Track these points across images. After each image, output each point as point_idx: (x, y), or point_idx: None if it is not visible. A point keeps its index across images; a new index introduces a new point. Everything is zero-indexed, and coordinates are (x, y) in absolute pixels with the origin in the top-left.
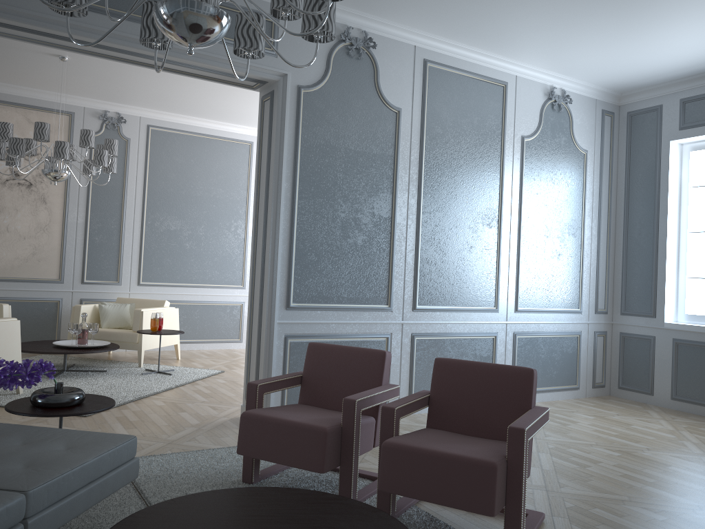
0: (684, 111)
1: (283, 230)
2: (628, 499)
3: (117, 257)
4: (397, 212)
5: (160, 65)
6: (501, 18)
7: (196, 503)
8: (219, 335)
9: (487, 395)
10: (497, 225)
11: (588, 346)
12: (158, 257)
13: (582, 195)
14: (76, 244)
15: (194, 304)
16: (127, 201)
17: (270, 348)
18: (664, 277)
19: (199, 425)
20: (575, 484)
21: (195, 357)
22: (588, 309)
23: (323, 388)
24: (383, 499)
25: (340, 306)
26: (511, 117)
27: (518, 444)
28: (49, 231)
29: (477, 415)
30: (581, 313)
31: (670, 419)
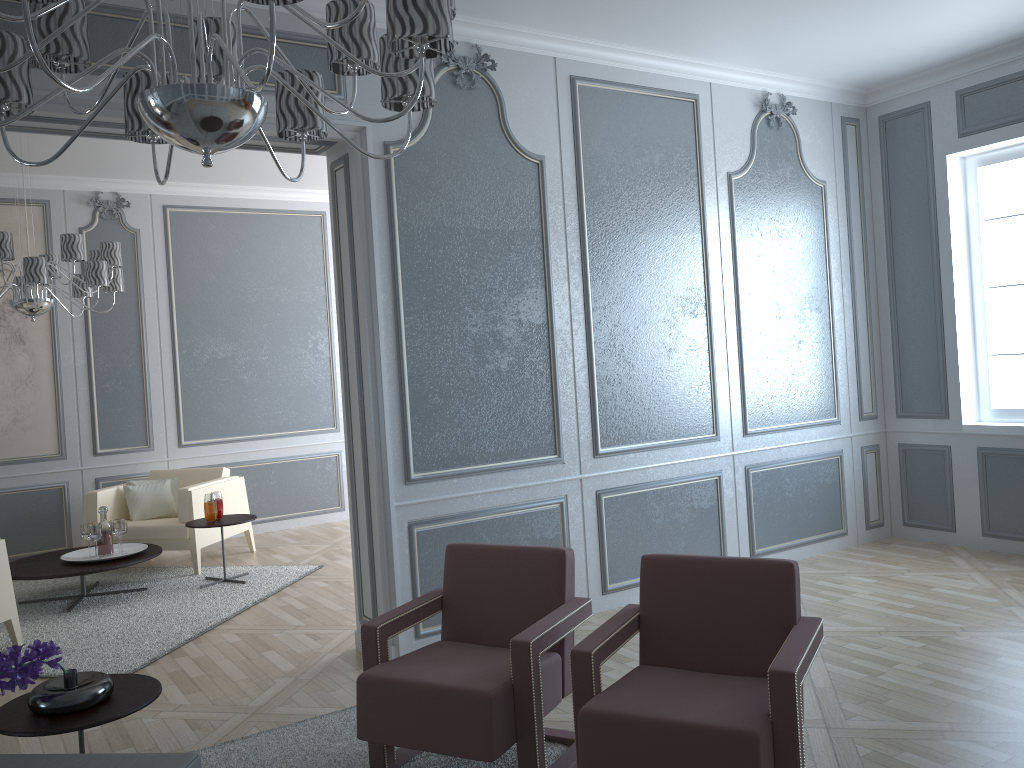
0: (963, 108)
1: (387, 366)
2: (948, 728)
3: (142, 410)
4: (555, 314)
5: None
6: (681, 5)
7: None
8: (309, 505)
9: (727, 607)
10: (705, 312)
11: (854, 470)
12: (204, 401)
13: (824, 250)
14: (77, 398)
15: (267, 463)
16: (146, 324)
17: (389, 545)
18: (955, 358)
19: (295, 672)
20: (867, 710)
21: (277, 544)
22: (850, 416)
23: (477, 614)
24: None
25: (486, 468)
26: (709, 147)
27: (786, 696)
28: (35, 383)
29: (715, 640)
30: (839, 423)
31: (986, 568)
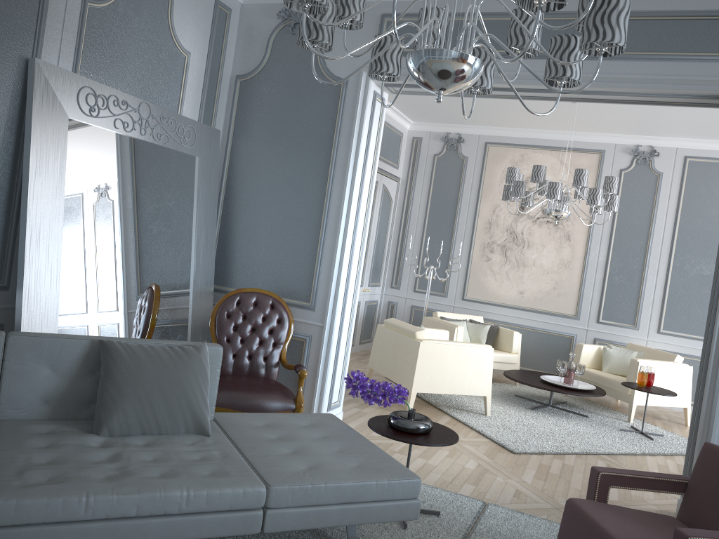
0: None
1: None
2: None
3: (636, 300)
4: None
5: (601, 97)
6: None
7: None
8: None
9: None
10: None
11: None
12: (685, 304)
13: None
14: (594, 282)
15: None
16: (652, 240)
17: (708, 437)
18: None
19: (613, 502)
20: None
21: None
22: None
23: (707, 509)
24: None
25: None
26: None
27: None
28: (570, 267)
29: None
30: None
31: None
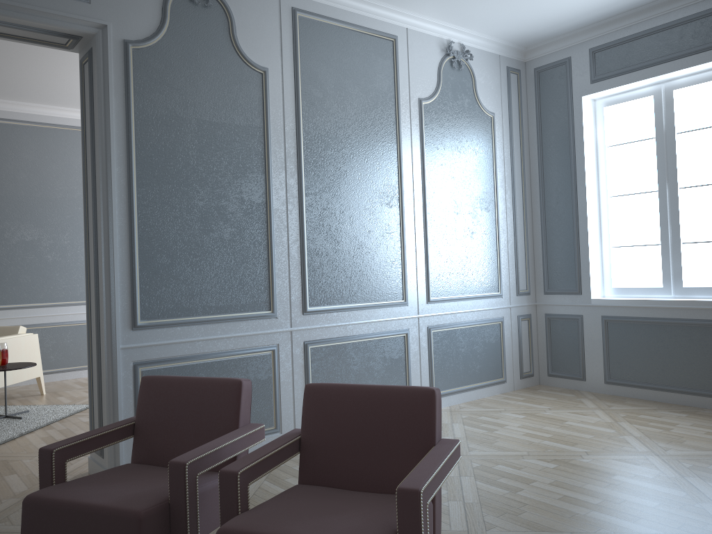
0: (594, 62)
1: (119, 228)
2: None
3: None
4: (273, 196)
5: None
6: None
7: None
8: None
9: (376, 430)
10: (398, 204)
11: (512, 333)
12: (13, 274)
13: (492, 164)
14: None
15: (64, 325)
16: None
17: (115, 381)
18: (587, 248)
19: (25, 493)
20: (505, 522)
21: (66, 389)
22: (509, 291)
23: (163, 439)
24: None
25: (207, 318)
26: (404, 77)
27: (412, 514)
28: None
29: (364, 461)
30: (502, 297)
31: (607, 407)
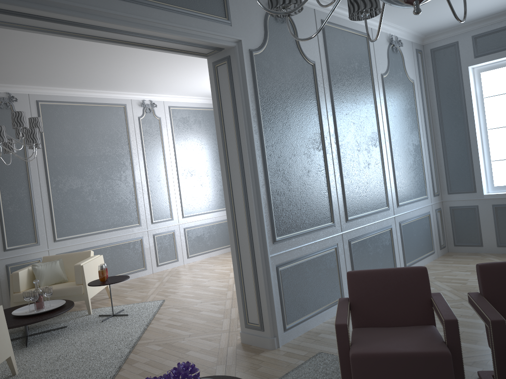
0: (476, 44)
1: (260, 176)
2: None
3: (31, 221)
4: (325, 146)
5: (135, 41)
6: None
7: None
8: (128, 268)
9: None
10: (379, 144)
11: (434, 221)
12: (67, 214)
13: (415, 113)
14: None
15: (104, 247)
16: (31, 170)
17: (268, 279)
18: (478, 163)
19: (220, 361)
20: None
21: (121, 292)
22: (430, 194)
23: (375, 310)
24: None
25: (306, 231)
26: (373, 60)
27: None
28: None
29: None
30: (427, 198)
31: None
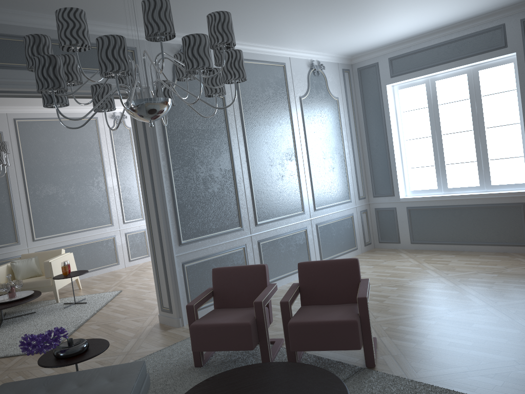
0: (391, 65)
1: (167, 194)
2: (413, 316)
3: (12, 224)
4: (235, 164)
5: None
6: (281, 28)
7: (203, 390)
8: (102, 263)
9: (334, 279)
10: (295, 158)
11: (358, 221)
12: (44, 217)
13: (340, 127)
14: None
15: (79, 245)
16: (10, 180)
17: (174, 273)
18: (395, 170)
19: (136, 336)
20: (382, 314)
21: (91, 284)
22: (355, 198)
23: (229, 296)
24: (291, 355)
25: (212, 235)
26: (291, 85)
27: (364, 306)
28: None
29: (330, 292)
30: (351, 202)
31: (414, 256)
